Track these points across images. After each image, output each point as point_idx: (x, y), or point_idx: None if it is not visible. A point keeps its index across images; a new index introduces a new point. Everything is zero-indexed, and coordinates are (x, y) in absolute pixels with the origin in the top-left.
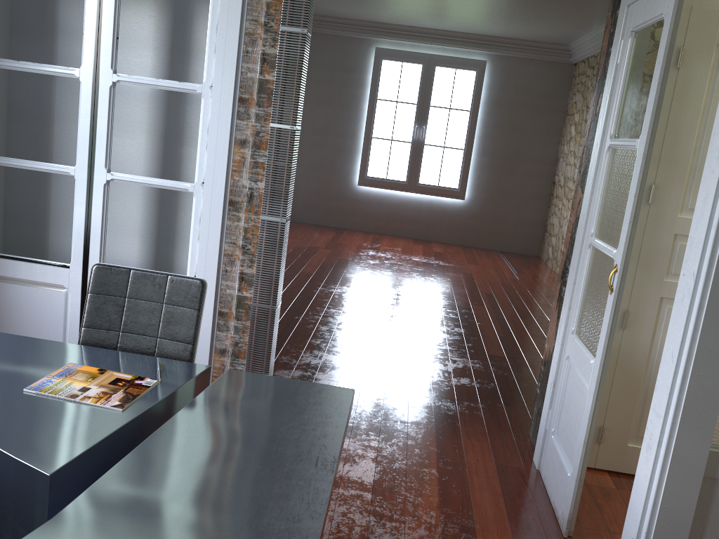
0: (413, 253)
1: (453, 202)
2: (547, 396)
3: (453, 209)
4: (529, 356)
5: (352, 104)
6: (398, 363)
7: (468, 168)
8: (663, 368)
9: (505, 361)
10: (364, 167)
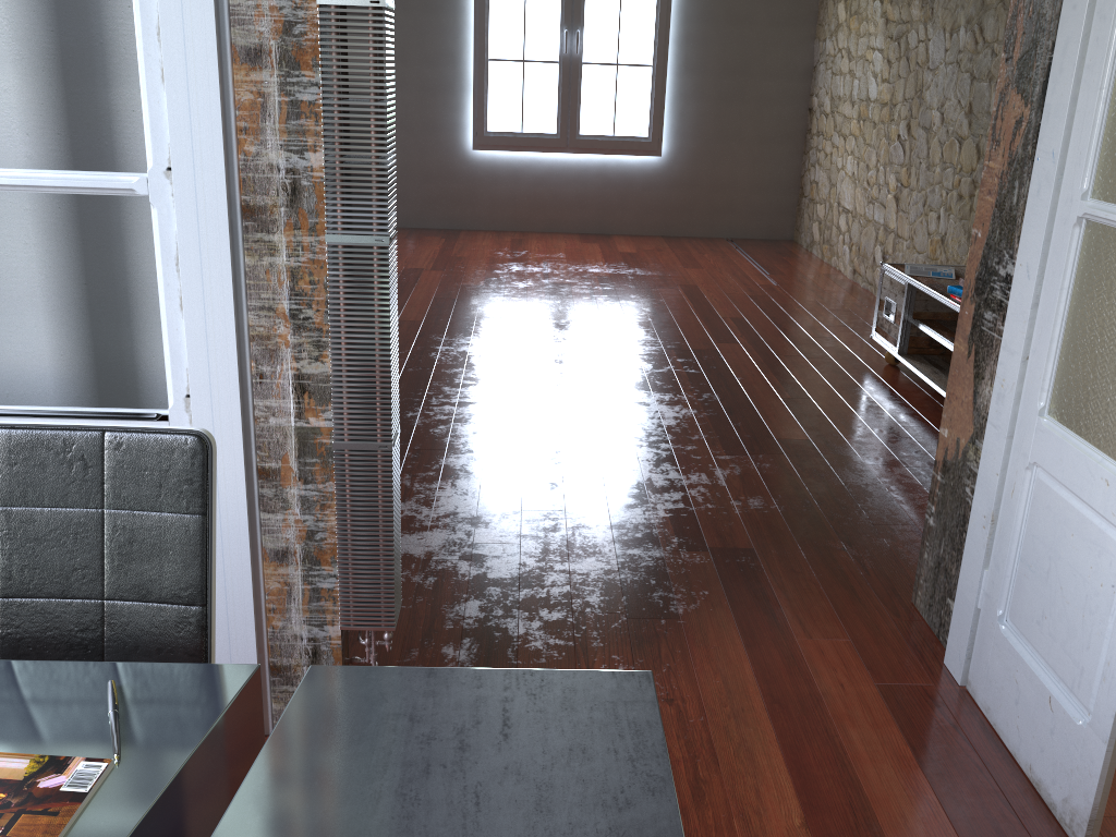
0: (587, 260)
1: (641, 162)
2: (973, 541)
3: (644, 174)
4: (848, 431)
5: (444, 2)
6: (623, 483)
7: (663, 98)
8: None
9: (811, 448)
10: (480, 116)
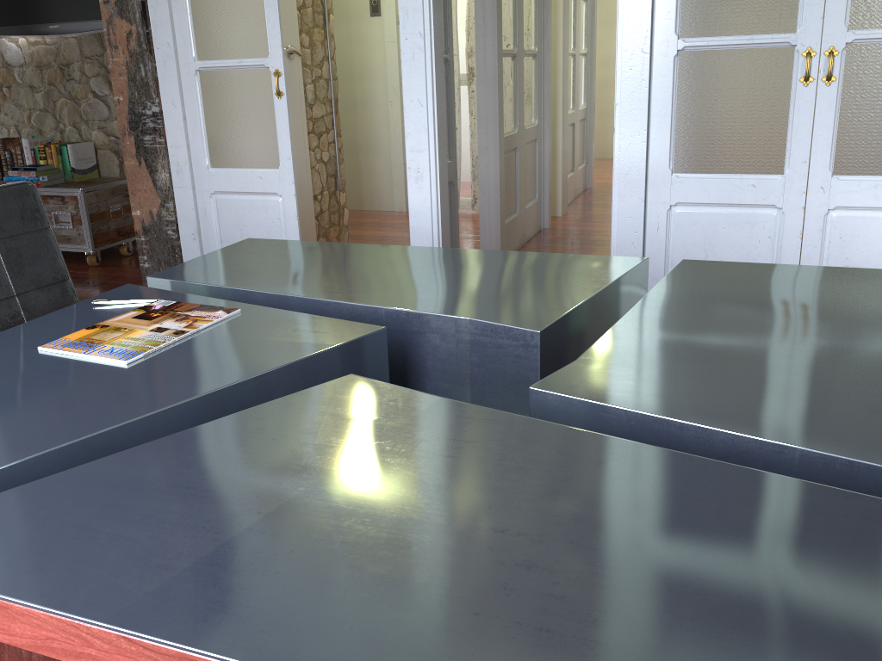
0: None
1: None
2: (189, 250)
3: None
4: None
5: None
6: None
7: None
8: (410, 116)
9: None
10: None
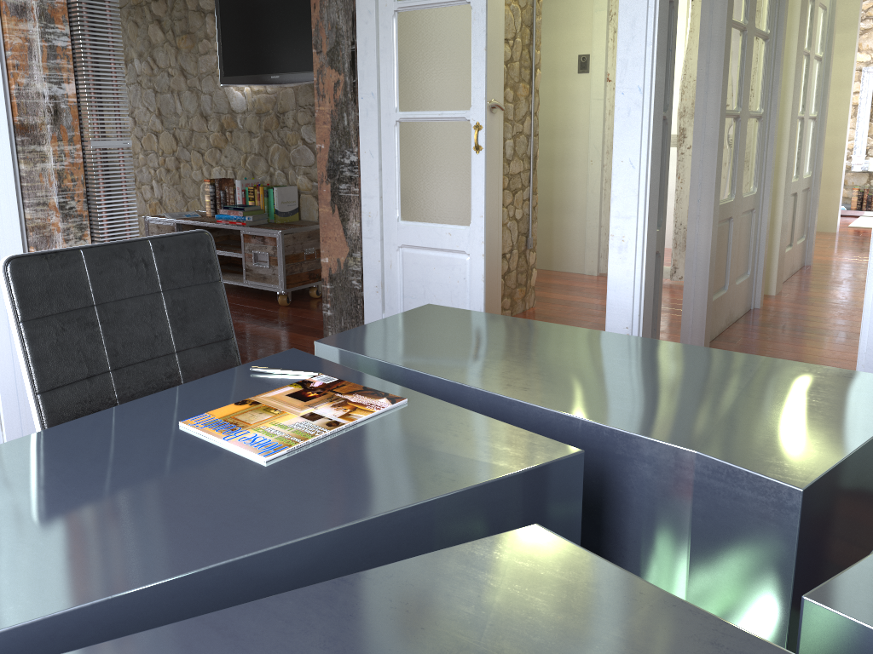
0: None
1: None
2: (371, 303)
3: None
4: None
5: None
6: None
7: None
8: (619, 179)
9: None
10: None
